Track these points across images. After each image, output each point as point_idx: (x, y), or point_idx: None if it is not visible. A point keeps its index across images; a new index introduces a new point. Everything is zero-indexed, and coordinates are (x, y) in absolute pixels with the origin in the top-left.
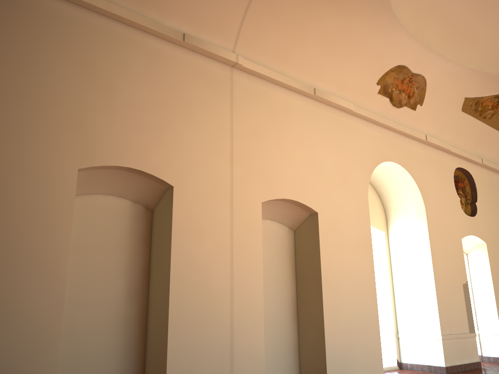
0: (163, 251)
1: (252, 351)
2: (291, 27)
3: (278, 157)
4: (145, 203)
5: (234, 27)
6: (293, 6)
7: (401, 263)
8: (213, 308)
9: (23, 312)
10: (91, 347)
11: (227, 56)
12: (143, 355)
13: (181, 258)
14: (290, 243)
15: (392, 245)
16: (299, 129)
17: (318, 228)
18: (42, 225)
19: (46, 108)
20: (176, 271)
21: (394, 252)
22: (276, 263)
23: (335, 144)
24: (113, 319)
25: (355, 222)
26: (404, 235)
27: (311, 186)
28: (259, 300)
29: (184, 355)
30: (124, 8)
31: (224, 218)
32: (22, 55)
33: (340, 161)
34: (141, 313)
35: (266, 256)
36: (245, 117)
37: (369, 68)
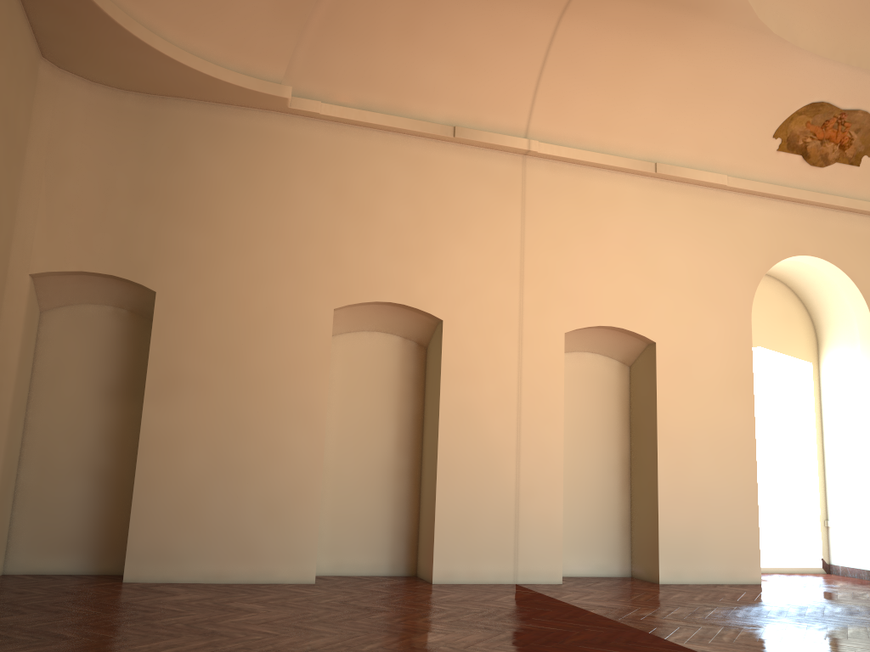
0: (434, 396)
1: (545, 518)
2: (609, 85)
3: (592, 270)
4: (417, 339)
5: (524, 102)
6: (608, 58)
7: (836, 412)
8: (492, 463)
9: (285, 457)
10: (359, 499)
11: (515, 144)
12: (417, 513)
13: (452, 404)
14: (622, 384)
15: (824, 384)
16: (629, 225)
17: (655, 364)
18: (300, 371)
19: (299, 246)
20: (446, 420)
21: (827, 394)
22: (598, 411)
23: (693, 240)
24: (382, 471)
25: (724, 353)
26: (842, 368)
27: (646, 306)
28: (556, 457)
29: (455, 514)
30: (381, 110)
31: (509, 356)
32: (273, 191)
33: (702, 265)
34: (413, 466)
35: (583, 402)
36: (543, 220)
37: (755, 117)
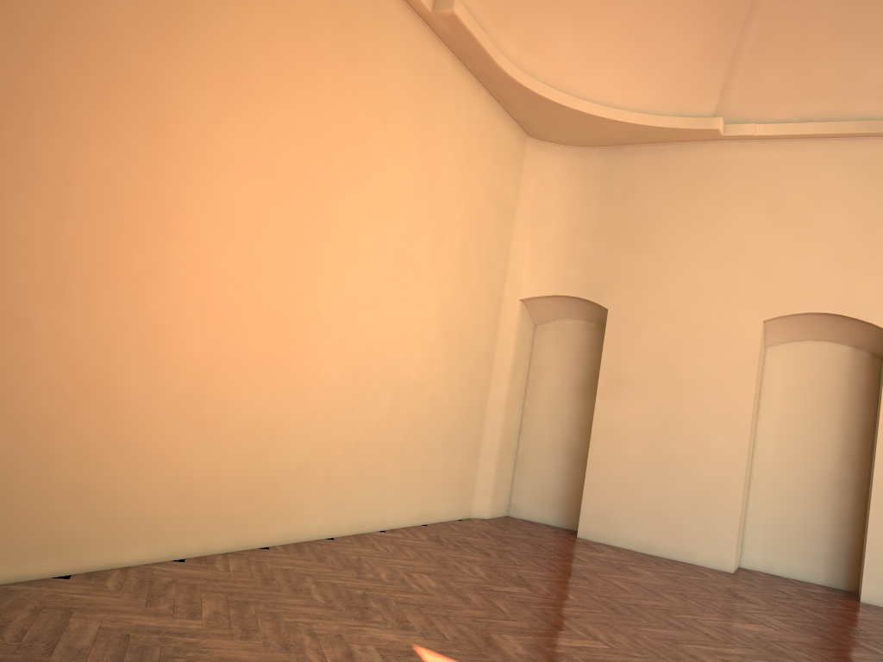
0: (878, 410)
1: None
2: None
3: None
4: (869, 349)
5: None
6: None
7: None
8: None
9: (709, 455)
10: (795, 505)
11: None
12: (861, 529)
13: None
14: None
15: None
16: None
17: None
18: (726, 378)
19: (730, 263)
20: None
21: None
22: None
23: None
24: (823, 481)
25: None
26: None
27: None
28: None
29: None
30: (823, 118)
31: None
32: (708, 215)
33: None
34: (860, 480)
35: None
36: None
37: None
